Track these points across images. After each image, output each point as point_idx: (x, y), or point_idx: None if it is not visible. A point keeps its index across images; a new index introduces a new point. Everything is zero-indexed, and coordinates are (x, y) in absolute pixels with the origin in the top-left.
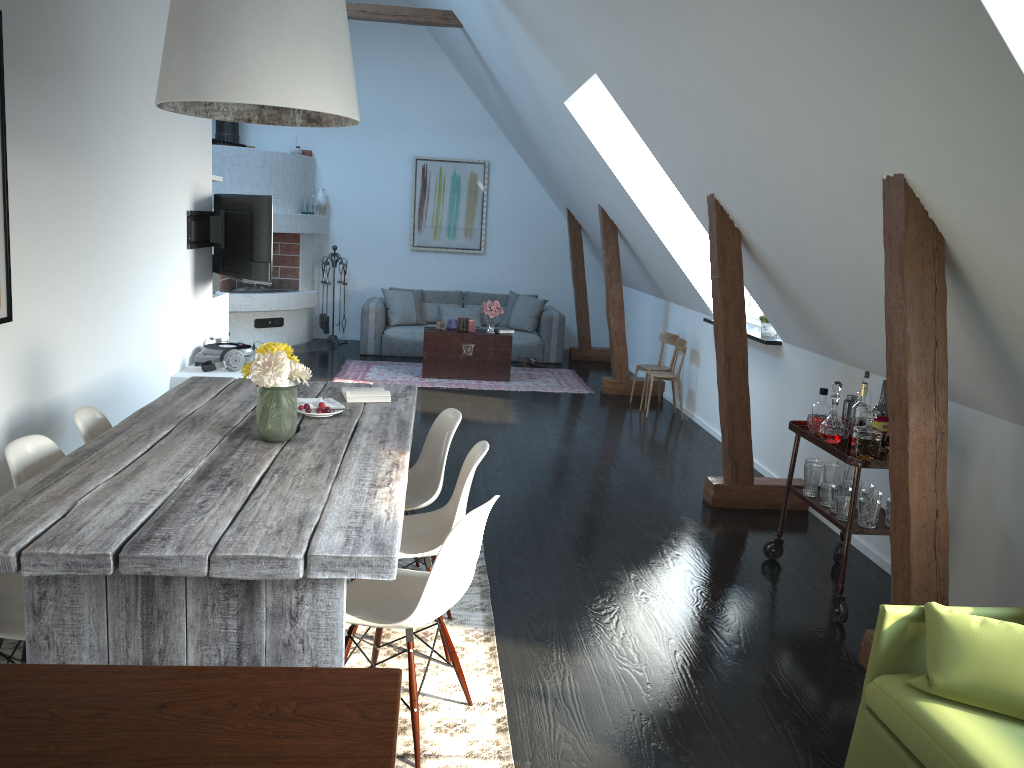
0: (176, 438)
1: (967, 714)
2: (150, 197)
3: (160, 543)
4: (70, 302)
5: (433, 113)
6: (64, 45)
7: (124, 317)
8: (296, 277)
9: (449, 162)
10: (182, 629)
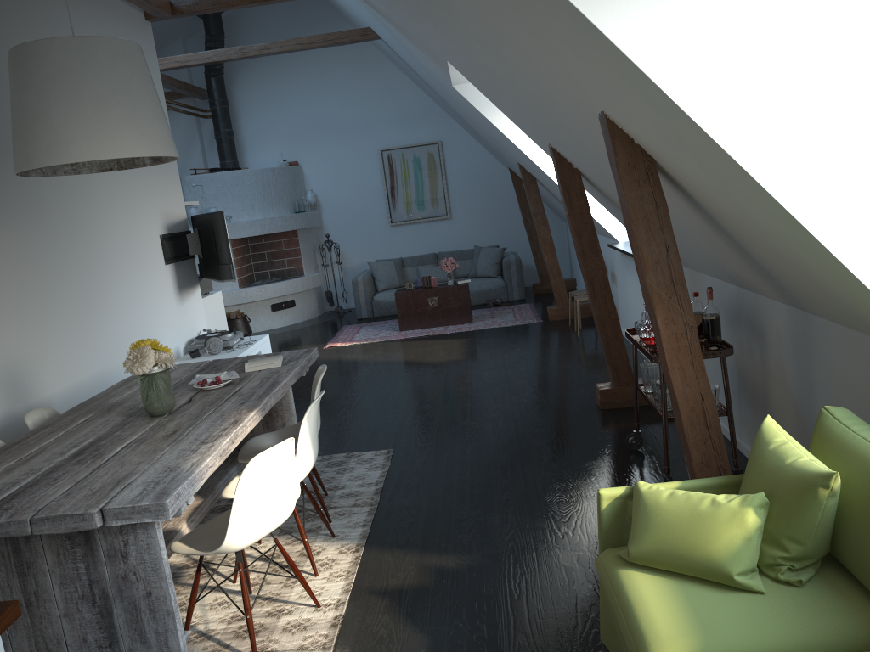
0: (86, 424)
1: (652, 577)
2: (116, 232)
3: (1, 513)
4: (41, 327)
5: (388, 110)
6: (0, 135)
7: (103, 329)
8: (300, 265)
9: (408, 148)
10: (46, 574)
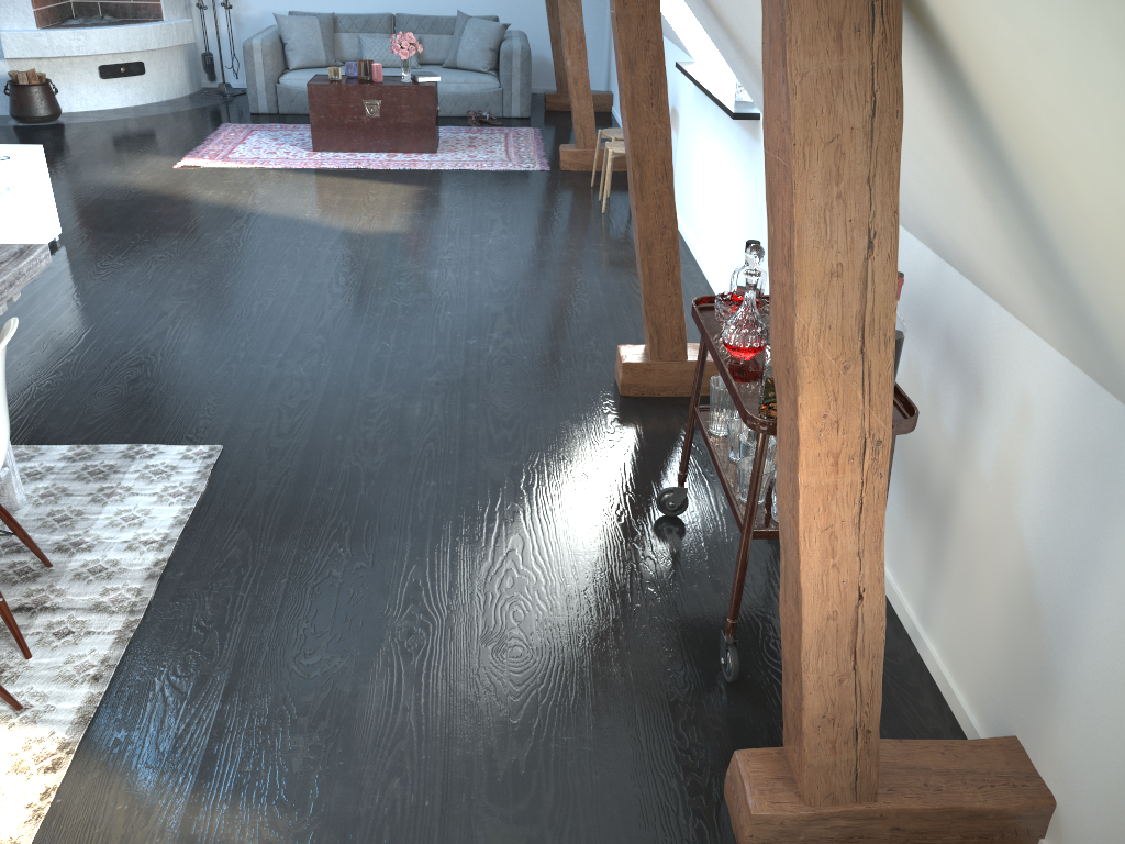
0: None
1: None
2: None
3: None
4: None
5: None
6: None
7: None
8: (156, 0)
9: None
10: None
